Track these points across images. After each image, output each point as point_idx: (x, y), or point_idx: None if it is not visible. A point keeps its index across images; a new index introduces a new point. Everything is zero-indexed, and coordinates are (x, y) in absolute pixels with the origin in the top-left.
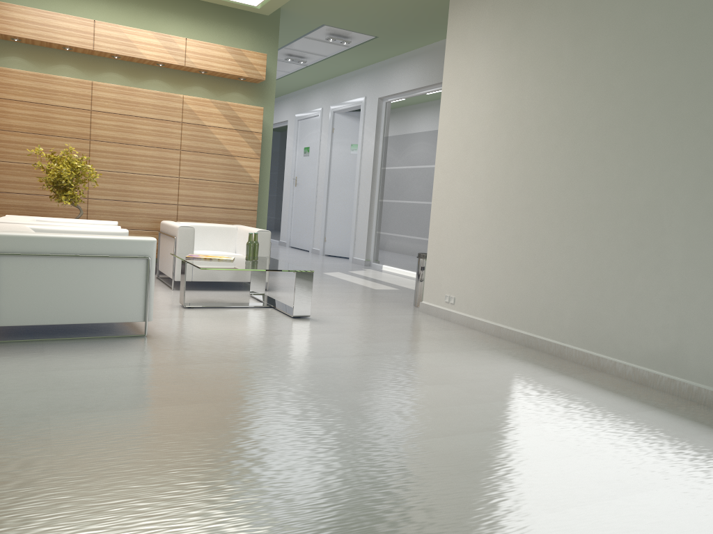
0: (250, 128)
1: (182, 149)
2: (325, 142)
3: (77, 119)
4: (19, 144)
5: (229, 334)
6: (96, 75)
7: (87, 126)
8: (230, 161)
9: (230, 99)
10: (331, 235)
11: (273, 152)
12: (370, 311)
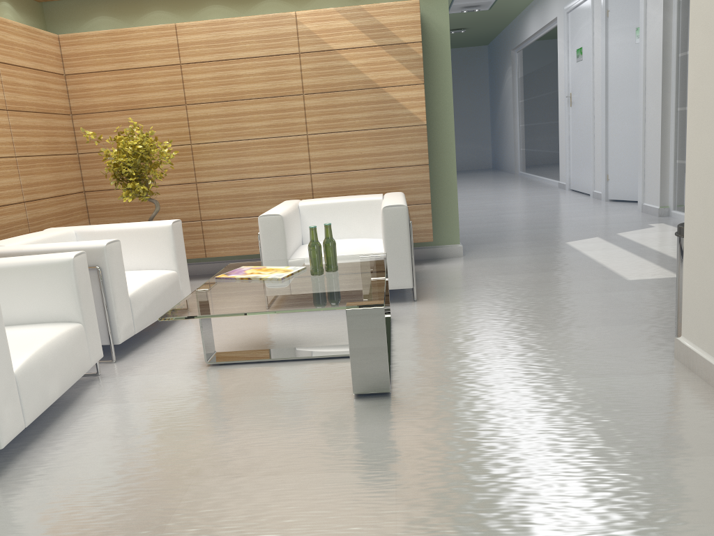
0: (401, 38)
1: (305, 93)
2: (599, 34)
3: (166, 81)
4: (109, 127)
5: (149, 469)
6: (193, 14)
7: (179, 87)
8: (377, 97)
9: (376, 0)
10: (616, 170)
11: (547, 65)
12: (554, 360)
